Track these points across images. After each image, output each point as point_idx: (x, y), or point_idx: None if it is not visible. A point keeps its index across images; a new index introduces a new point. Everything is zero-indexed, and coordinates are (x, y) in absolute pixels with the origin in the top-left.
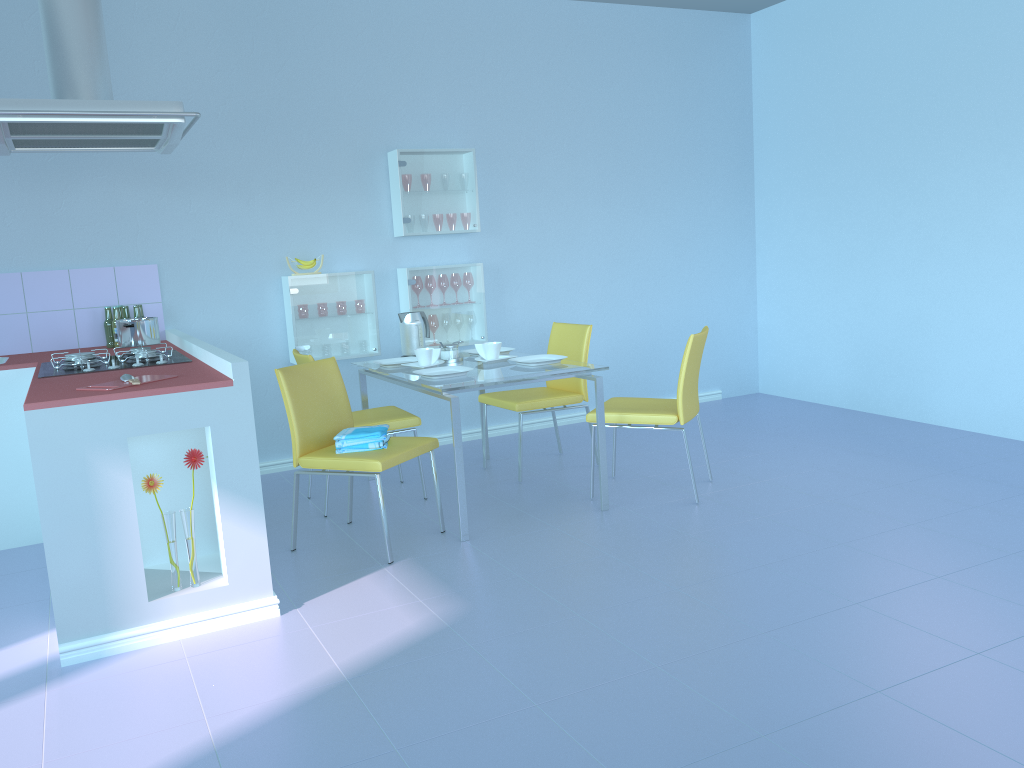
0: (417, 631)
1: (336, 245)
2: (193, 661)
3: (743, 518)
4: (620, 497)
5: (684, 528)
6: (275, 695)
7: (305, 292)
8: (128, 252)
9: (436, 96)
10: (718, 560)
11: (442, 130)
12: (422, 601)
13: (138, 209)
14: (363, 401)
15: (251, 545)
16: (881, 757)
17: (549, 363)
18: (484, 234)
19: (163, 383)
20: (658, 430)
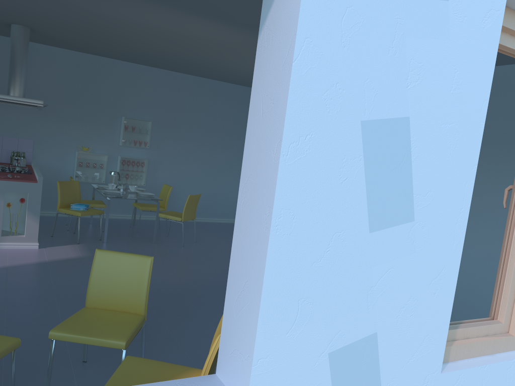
0: (73, 257)
1: (98, 144)
2: (9, 253)
3: (191, 251)
4: (163, 241)
5: (171, 251)
6: (27, 261)
7: (82, 158)
8: (24, 134)
9: (143, 101)
10: (170, 258)
11: (143, 112)
12: (79, 252)
13: (31, 121)
14: (93, 197)
15: (34, 227)
16: (156, 290)
17: (148, 195)
18: (153, 149)
19: (18, 178)
20: (199, 227)
